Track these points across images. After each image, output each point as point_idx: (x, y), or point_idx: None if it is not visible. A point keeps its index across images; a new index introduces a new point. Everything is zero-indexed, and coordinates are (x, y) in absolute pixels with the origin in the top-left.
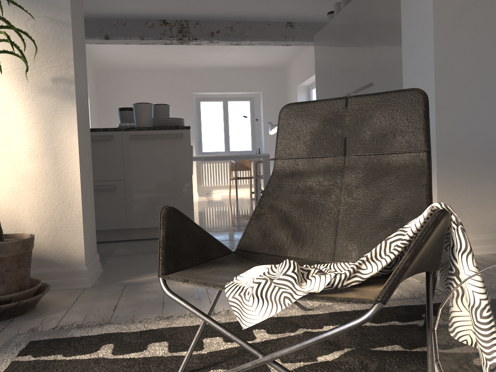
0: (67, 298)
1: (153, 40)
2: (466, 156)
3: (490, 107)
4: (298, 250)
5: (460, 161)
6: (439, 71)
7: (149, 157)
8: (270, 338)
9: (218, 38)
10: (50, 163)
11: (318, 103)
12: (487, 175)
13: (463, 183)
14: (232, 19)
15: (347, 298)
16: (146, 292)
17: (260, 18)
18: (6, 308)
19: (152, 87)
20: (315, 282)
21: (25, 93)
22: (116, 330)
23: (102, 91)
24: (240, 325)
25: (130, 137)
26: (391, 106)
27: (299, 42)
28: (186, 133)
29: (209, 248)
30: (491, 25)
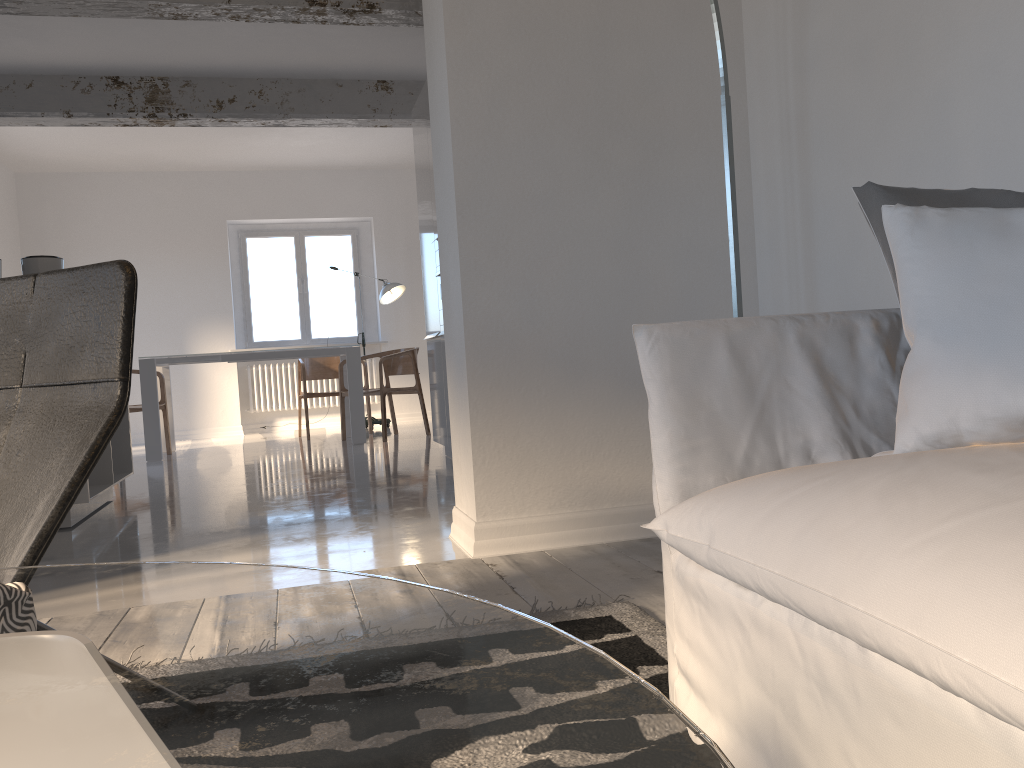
0: None
1: (93, 118)
2: (528, 360)
3: (575, 265)
4: None
5: (517, 370)
6: (465, 198)
7: None
8: None
9: (234, 114)
10: None
11: None
12: (573, 394)
13: (525, 412)
14: (260, 75)
15: None
16: None
17: (319, 72)
18: None
19: (138, 210)
20: None
21: None
22: None
23: (29, 219)
24: None
25: None
26: (84, 293)
27: (406, 120)
28: None
29: None
30: (569, 110)
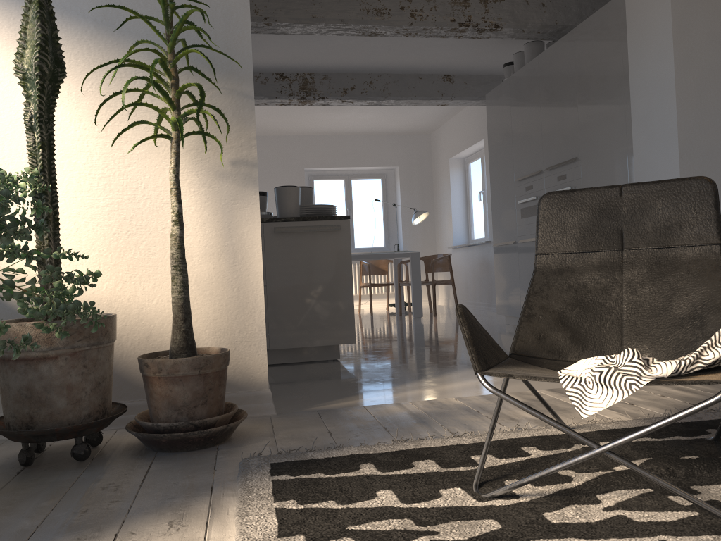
0: (260, 426)
1: (266, 100)
2: None
3: None
4: (579, 353)
5: None
6: (684, 147)
7: (298, 256)
8: (547, 454)
9: (353, 97)
10: (228, 263)
11: (586, 192)
12: None
13: None
14: (371, 71)
15: (697, 380)
16: (352, 418)
17: (410, 69)
18: (214, 433)
19: None
20: (661, 368)
21: (200, 178)
22: (360, 452)
23: None
24: (502, 443)
25: (274, 231)
26: (675, 195)
27: (460, 101)
28: (344, 224)
29: (496, 350)
30: None
